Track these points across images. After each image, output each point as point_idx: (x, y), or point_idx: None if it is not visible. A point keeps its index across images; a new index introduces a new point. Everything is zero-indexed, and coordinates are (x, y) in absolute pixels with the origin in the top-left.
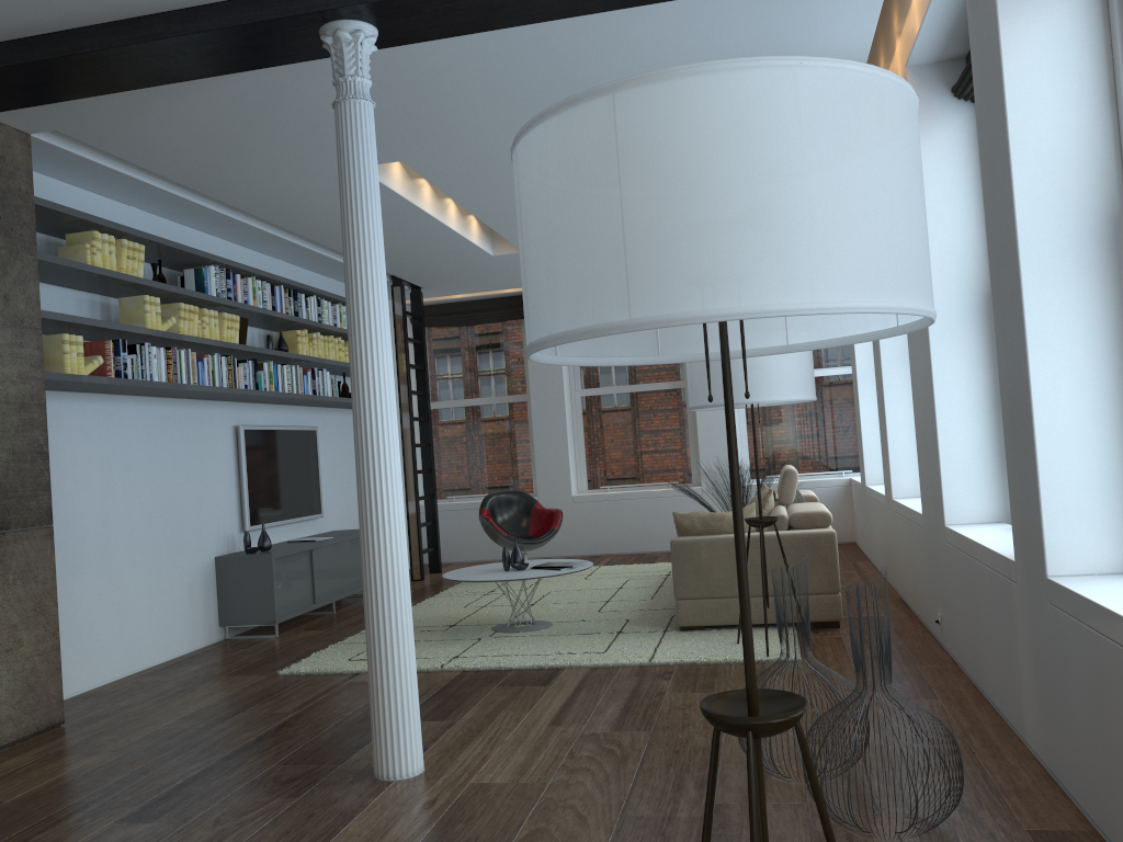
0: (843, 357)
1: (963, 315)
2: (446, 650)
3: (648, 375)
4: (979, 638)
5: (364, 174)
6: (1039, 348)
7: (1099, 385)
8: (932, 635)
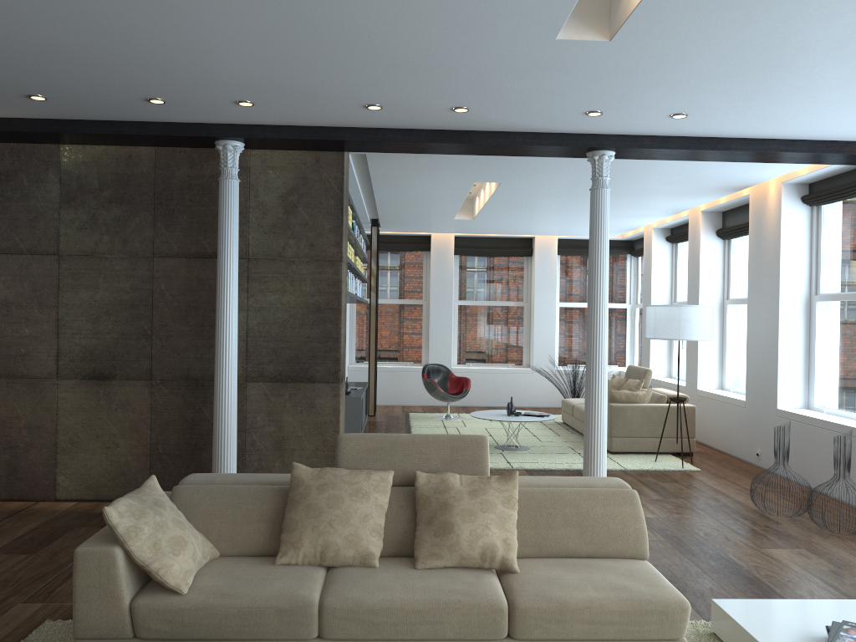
0: (618, 298)
1: (795, 308)
2: (494, 459)
3: (501, 296)
4: (810, 462)
5: (607, 225)
6: None
7: None
8: (745, 461)
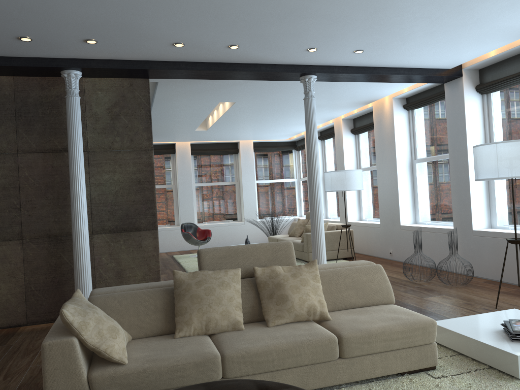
0: (290, 175)
1: (405, 167)
2: None
3: (221, 179)
4: (424, 252)
5: (315, 120)
6: (471, 179)
7: (481, 188)
8: (383, 258)
